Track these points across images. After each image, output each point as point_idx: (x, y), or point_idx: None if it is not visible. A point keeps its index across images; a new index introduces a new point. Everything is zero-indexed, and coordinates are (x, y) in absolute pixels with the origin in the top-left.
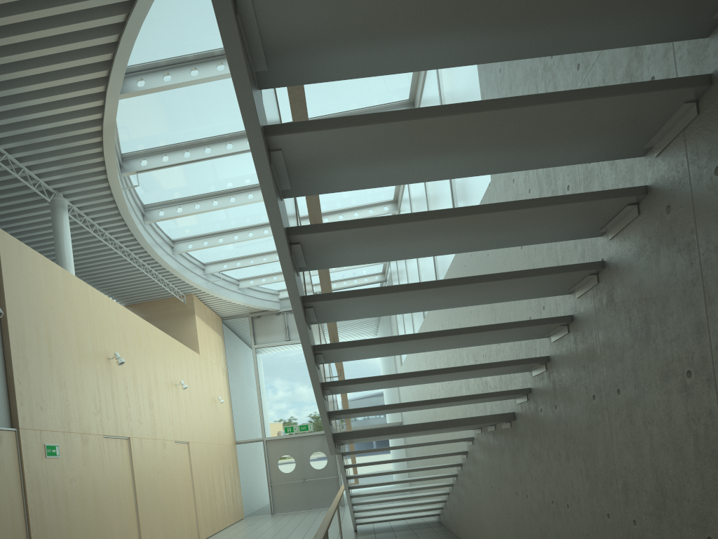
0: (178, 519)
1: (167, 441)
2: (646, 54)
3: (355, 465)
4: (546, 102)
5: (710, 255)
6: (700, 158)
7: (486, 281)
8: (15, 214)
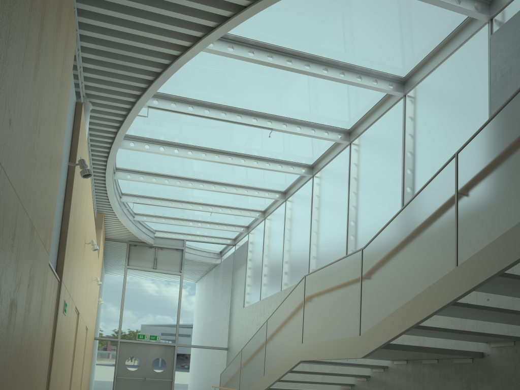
0: None
1: (84, 324)
2: None
3: (294, 371)
4: None
5: None
6: None
7: None
8: None
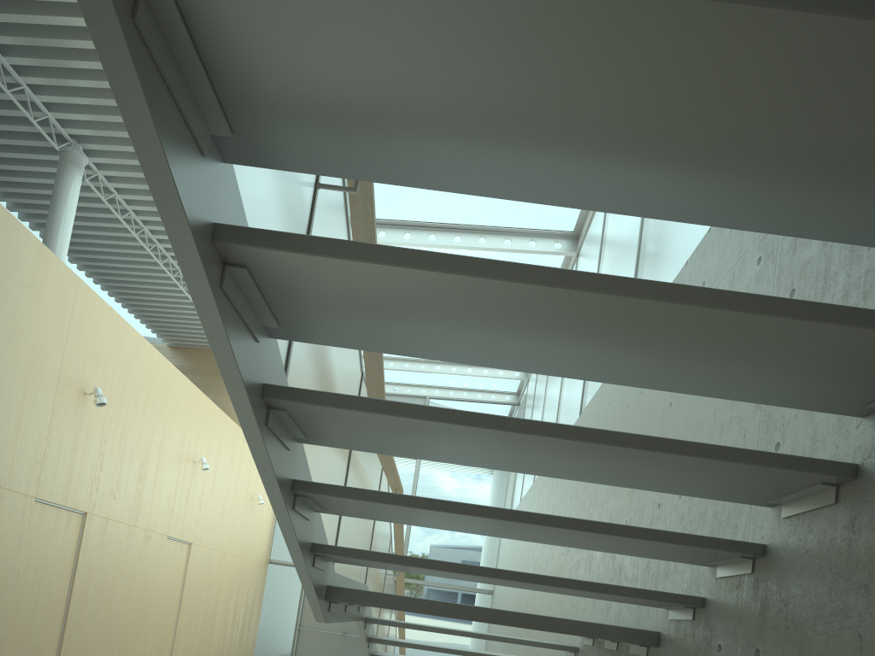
0: (138, 646)
1: (155, 533)
2: None
3: (386, 642)
4: None
5: None
6: None
7: (694, 304)
8: (15, 163)
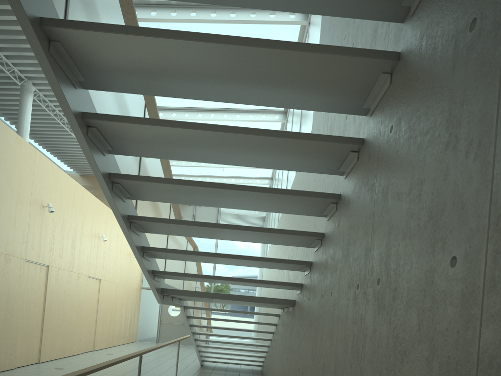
0: (78, 331)
1: (82, 274)
2: (378, 36)
3: (195, 317)
4: (267, 46)
5: (379, 196)
6: (386, 118)
7: (249, 191)
8: None
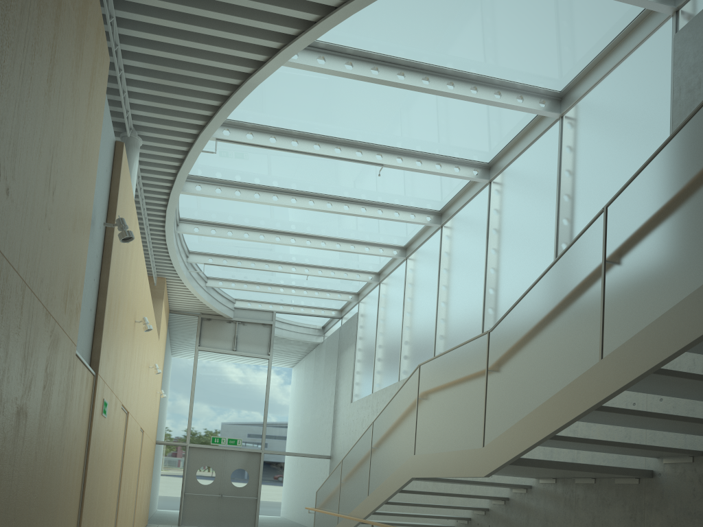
0: (129, 514)
1: (138, 425)
2: None
3: (406, 491)
4: None
5: None
6: None
7: None
8: None
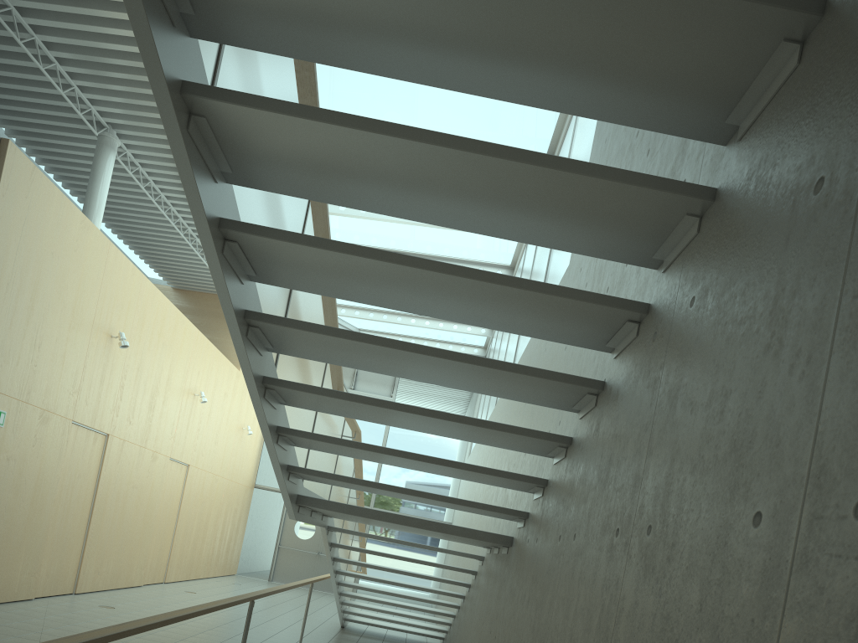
0: (143, 548)
1: (160, 454)
2: (688, 152)
3: (344, 547)
4: (517, 159)
5: (663, 399)
6: (686, 283)
7: (462, 362)
8: (58, 138)
